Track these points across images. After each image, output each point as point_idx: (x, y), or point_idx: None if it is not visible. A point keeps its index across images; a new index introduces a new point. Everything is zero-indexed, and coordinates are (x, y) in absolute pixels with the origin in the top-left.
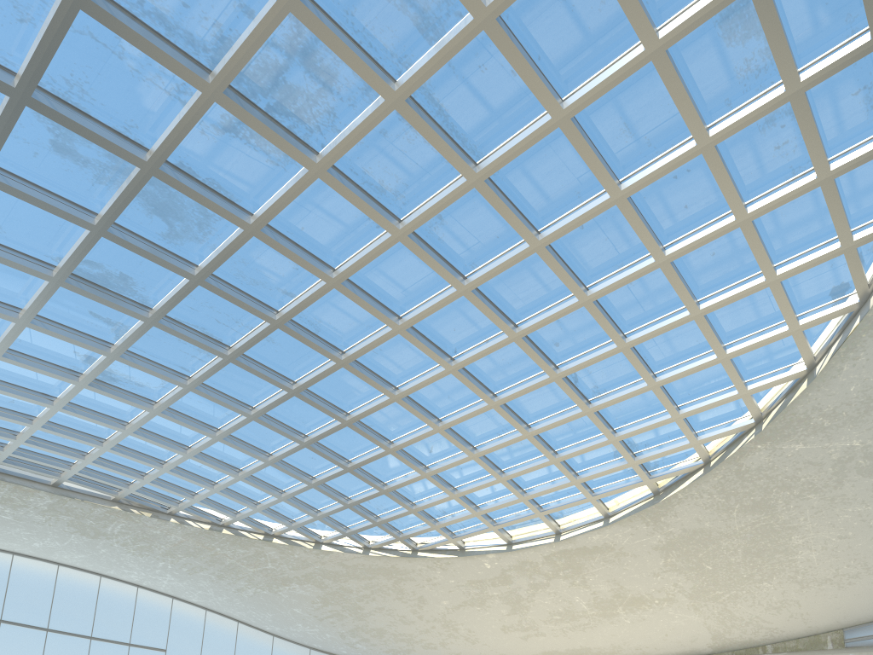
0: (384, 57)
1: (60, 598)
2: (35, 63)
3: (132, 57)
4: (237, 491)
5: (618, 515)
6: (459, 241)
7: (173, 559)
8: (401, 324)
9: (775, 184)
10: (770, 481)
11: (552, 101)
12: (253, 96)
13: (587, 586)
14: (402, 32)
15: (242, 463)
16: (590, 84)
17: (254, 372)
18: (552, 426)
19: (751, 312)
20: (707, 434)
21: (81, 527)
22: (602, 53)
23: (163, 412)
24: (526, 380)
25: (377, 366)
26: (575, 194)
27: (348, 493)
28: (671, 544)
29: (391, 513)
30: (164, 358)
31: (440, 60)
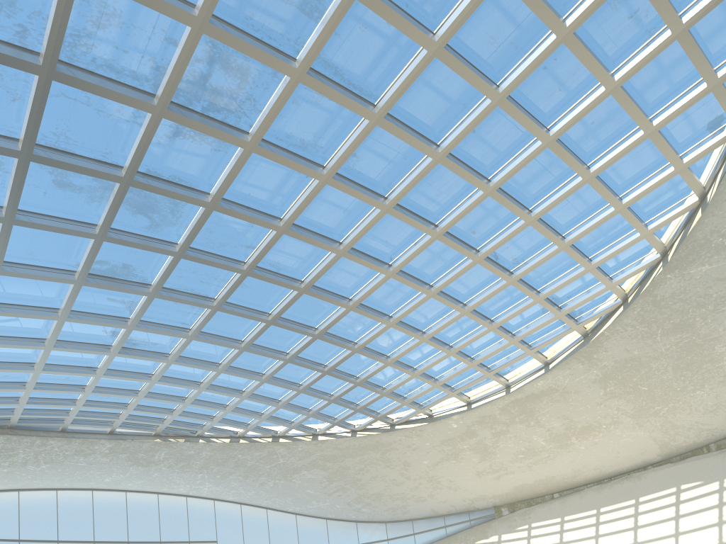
0: (283, 43)
1: (132, 516)
2: (30, 129)
3: (96, 102)
4: (244, 408)
5: (556, 361)
6: (374, 170)
7: (208, 470)
8: (342, 248)
9: (635, 49)
10: (685, 303)
11: (425, 38)
12: (190, 104)
13: (541, 425)
14: (293, 20)
15: (243, 385)
16: (454, 15)
17: (237, 314)
18: (483, 300)
19: (638, 163)
20: (620, 276)
21: (136, 460)
22: None
23: (176, 360)
24: (454, 268)
25: (331, 285)
26: (462, 105)
27: (330, 391)
28: (607, 376)
29: (367, 399)
30: (168, 319)
31: (327, 34)
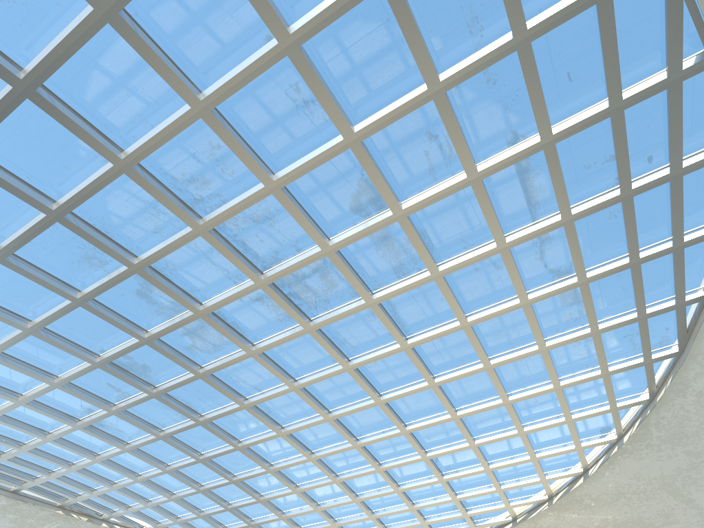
0: (370, 281)
1: None
2: (156, 255)
3: (215, 258)
4: (164, 507)
5: None
6: (382, 375)
7: None
8: (331, 416)
9: (576, 372)
10: None
11: (462, 317)
12: (282, 287)
13: None
14: (384, 272)
15: (176, 489)
16: (485, 312)
17: (215, 432)
18: (415, 487)
19: (553, 435)
20: (516, 502)
21: (21, 524)
22: (494, 298)
23: (132, 450)
24: (403, 457)
25: (303, 437)
26: (461, 360)
27: (252, 516)
28: None
29: None
30: (148, 416)
31: (404, 289)
